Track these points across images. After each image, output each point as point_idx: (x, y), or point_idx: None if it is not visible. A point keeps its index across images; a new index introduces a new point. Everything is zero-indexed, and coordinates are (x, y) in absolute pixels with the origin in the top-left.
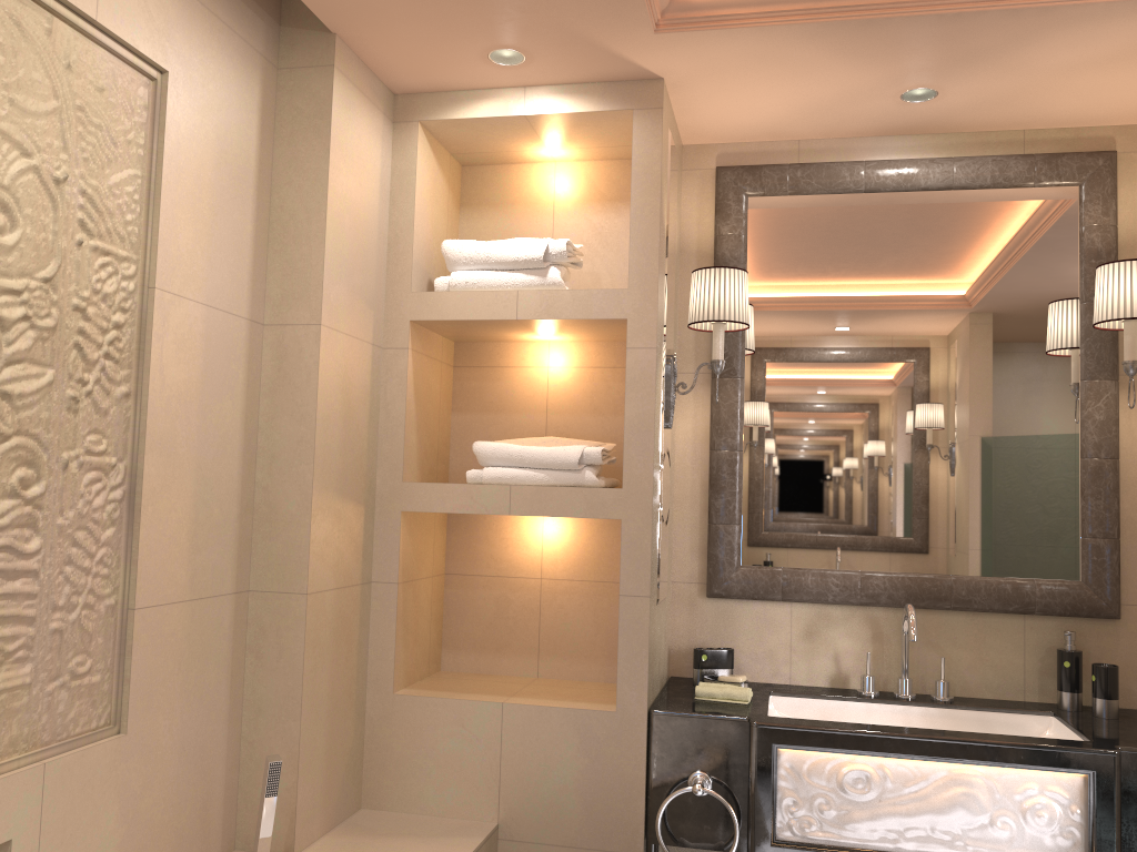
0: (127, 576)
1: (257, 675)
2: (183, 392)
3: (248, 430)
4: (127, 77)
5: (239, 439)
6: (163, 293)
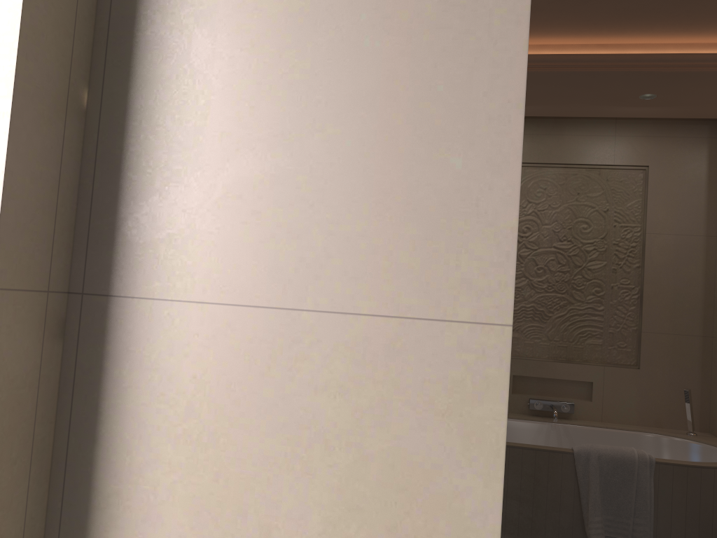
0: (639, 321)
1: (713, 368)
2: (663, 264)
3: (707, 276)
4: (632, 173)
5: (701, 280)
6: (650, 234)
